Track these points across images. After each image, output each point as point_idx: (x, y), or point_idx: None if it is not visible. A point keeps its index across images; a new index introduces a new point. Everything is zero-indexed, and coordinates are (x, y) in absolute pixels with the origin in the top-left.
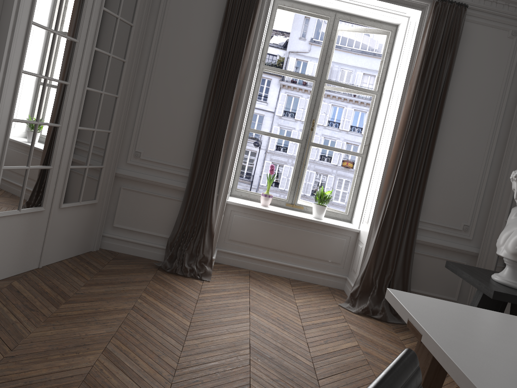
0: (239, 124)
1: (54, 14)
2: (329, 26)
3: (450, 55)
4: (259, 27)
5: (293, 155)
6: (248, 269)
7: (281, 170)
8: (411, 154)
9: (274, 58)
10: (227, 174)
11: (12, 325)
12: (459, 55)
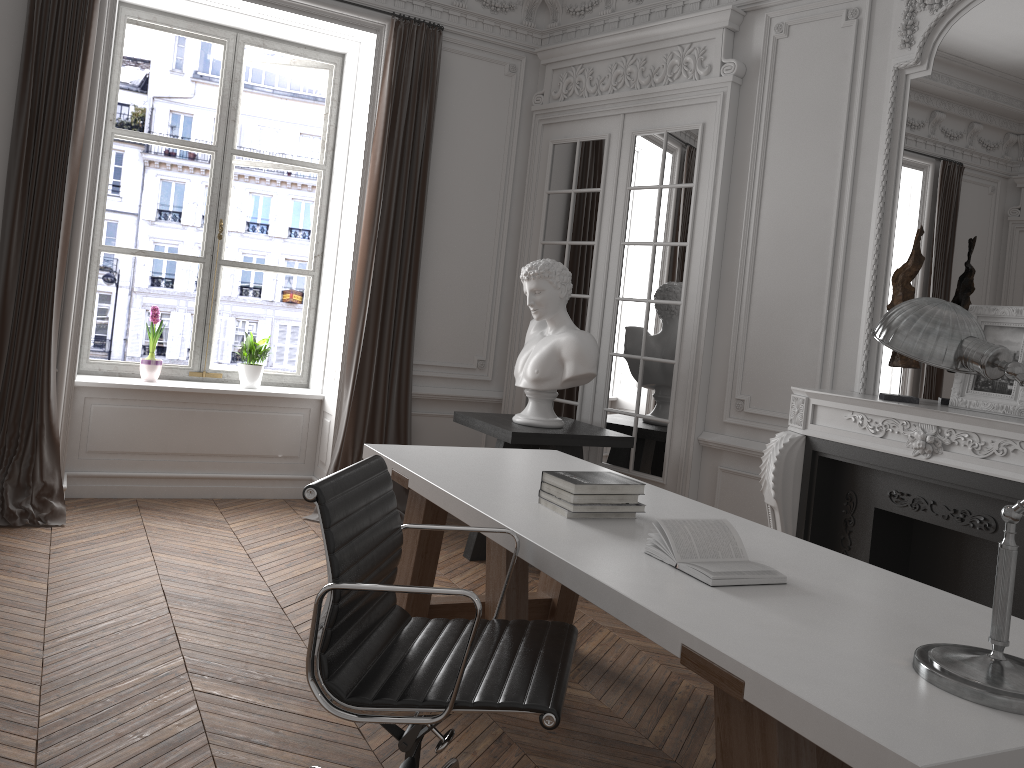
0: (82, 238)
1: None
2: (229, 56)
3: (427, 103)
4: (100, 61)
5: (188, 293)
6: (134, 498)
7: (168, 323)
8: (388, 261)
9: (126, 111)
10: (72, 330)
11: None
12: (440, 103)
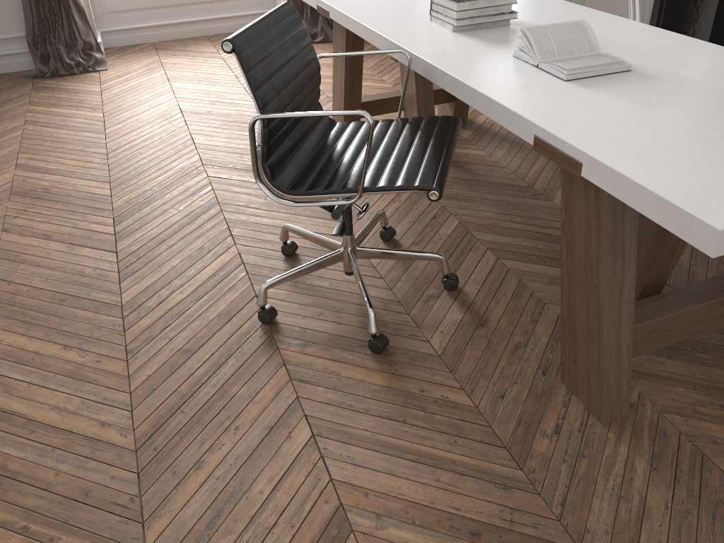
0: None
1: None
2: None
3: None
4: None
5: None
6: (152, 42)
7: None
8: None
9: None
10: None
11: None
12: None
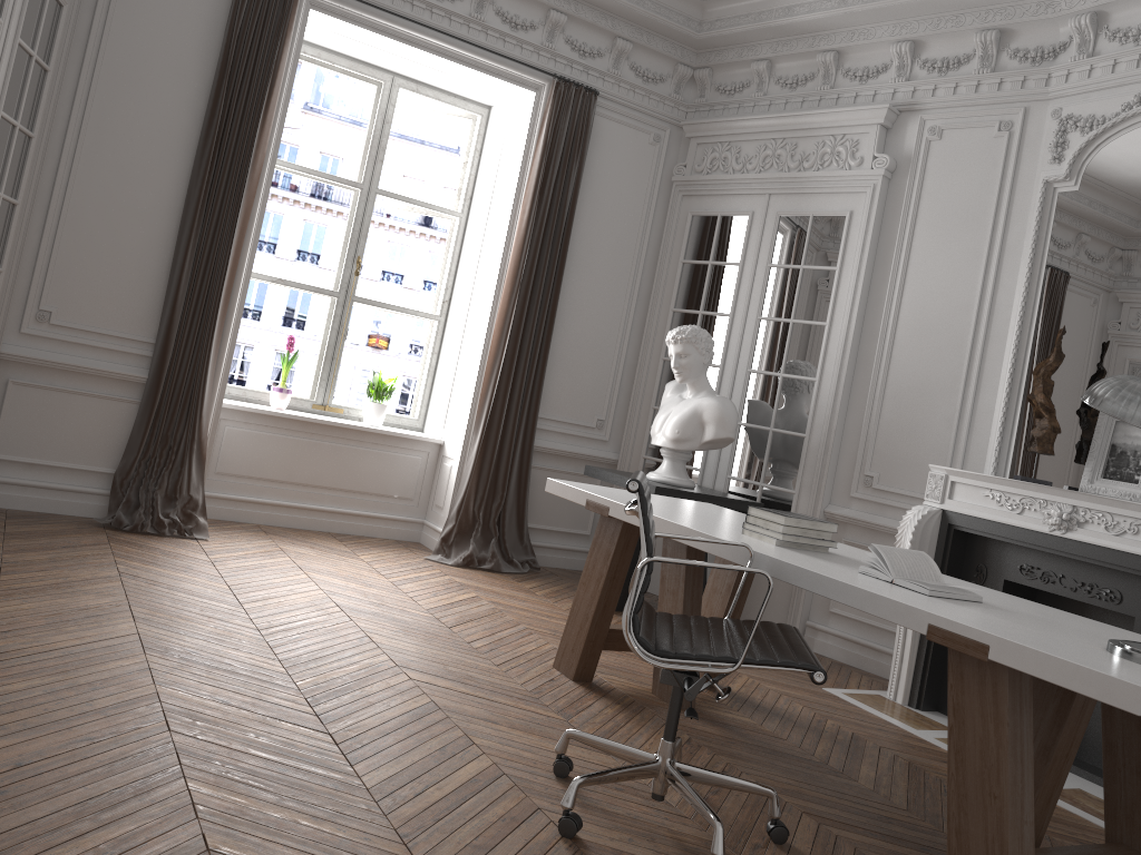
0: (247, 261)
1: None
2: (384, 98)
3: (577, 164)
4: (283, 94)
5: (274, 327)
6: (255, 524)
7: (251, 356)
8: (525, 313)
9: None
10: (227, 350)
11: None
12: (587, 164)
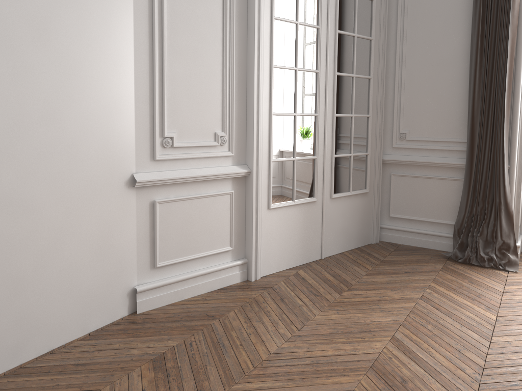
0: None
1: (292, 6)
2: None
3: None
4: None
5: None
6: None
7: None
8: None
9: None
10: (518, 139)
11: (299, 308)
12: None
